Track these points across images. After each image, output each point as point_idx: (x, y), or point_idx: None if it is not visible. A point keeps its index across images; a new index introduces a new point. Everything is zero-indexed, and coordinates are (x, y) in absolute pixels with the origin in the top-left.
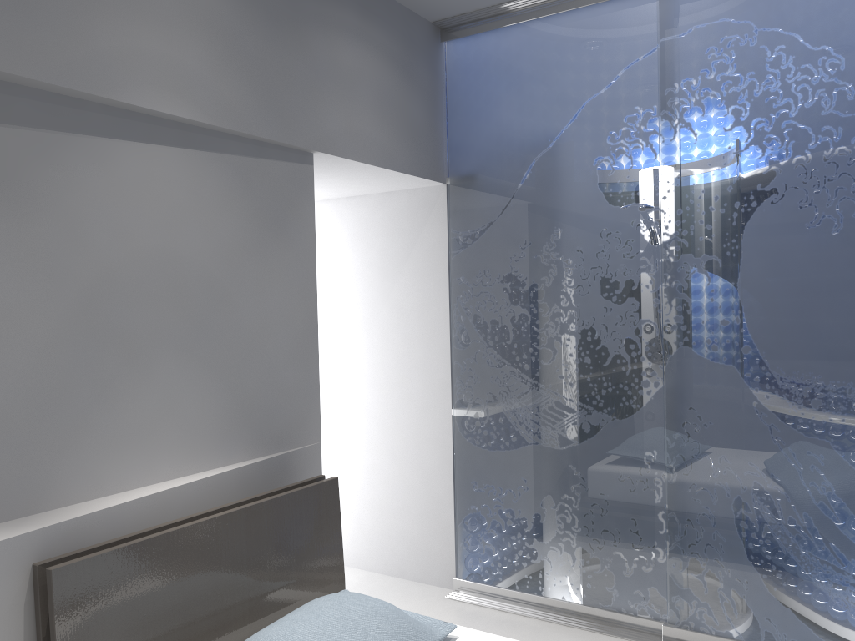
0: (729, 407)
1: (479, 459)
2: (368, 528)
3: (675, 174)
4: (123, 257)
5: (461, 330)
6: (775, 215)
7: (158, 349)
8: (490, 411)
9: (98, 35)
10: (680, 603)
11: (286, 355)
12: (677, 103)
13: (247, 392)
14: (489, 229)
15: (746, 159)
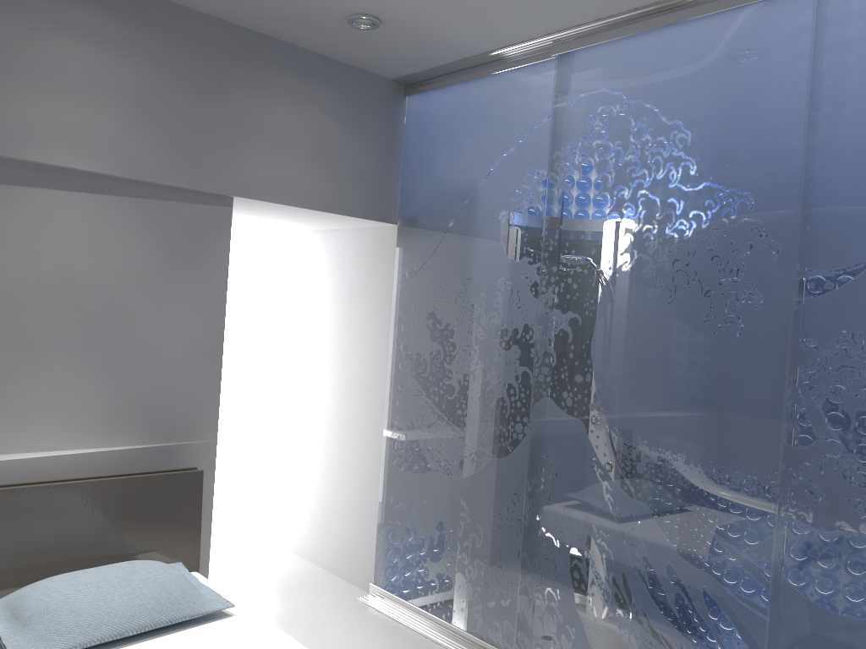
0: (574, 460)
1: (397, 478)
2: (320, 527)
3: (554, 233)
4: (25, 276)
5: (395, 358)
6: (624, 281)
7: (51, 348)
8: (408, 436)
9: (11, 110)
10: (523, 640)
11: (185, 364)
12: (561, 167)
13: (139, 390)
14: (422, 269)
15: (607, 225)
